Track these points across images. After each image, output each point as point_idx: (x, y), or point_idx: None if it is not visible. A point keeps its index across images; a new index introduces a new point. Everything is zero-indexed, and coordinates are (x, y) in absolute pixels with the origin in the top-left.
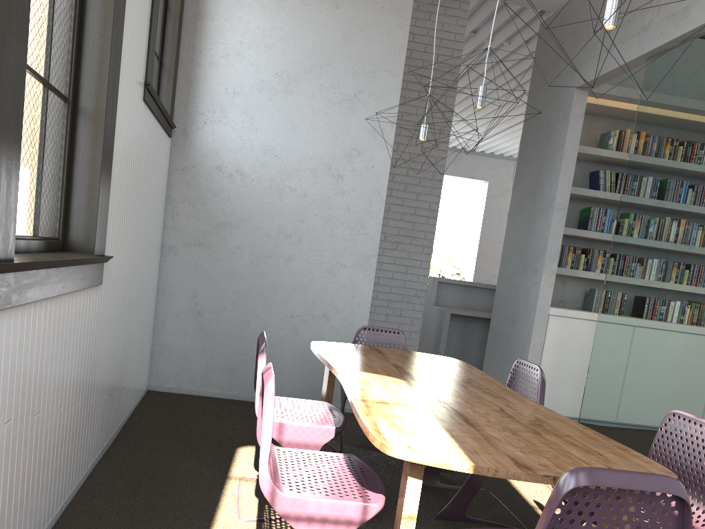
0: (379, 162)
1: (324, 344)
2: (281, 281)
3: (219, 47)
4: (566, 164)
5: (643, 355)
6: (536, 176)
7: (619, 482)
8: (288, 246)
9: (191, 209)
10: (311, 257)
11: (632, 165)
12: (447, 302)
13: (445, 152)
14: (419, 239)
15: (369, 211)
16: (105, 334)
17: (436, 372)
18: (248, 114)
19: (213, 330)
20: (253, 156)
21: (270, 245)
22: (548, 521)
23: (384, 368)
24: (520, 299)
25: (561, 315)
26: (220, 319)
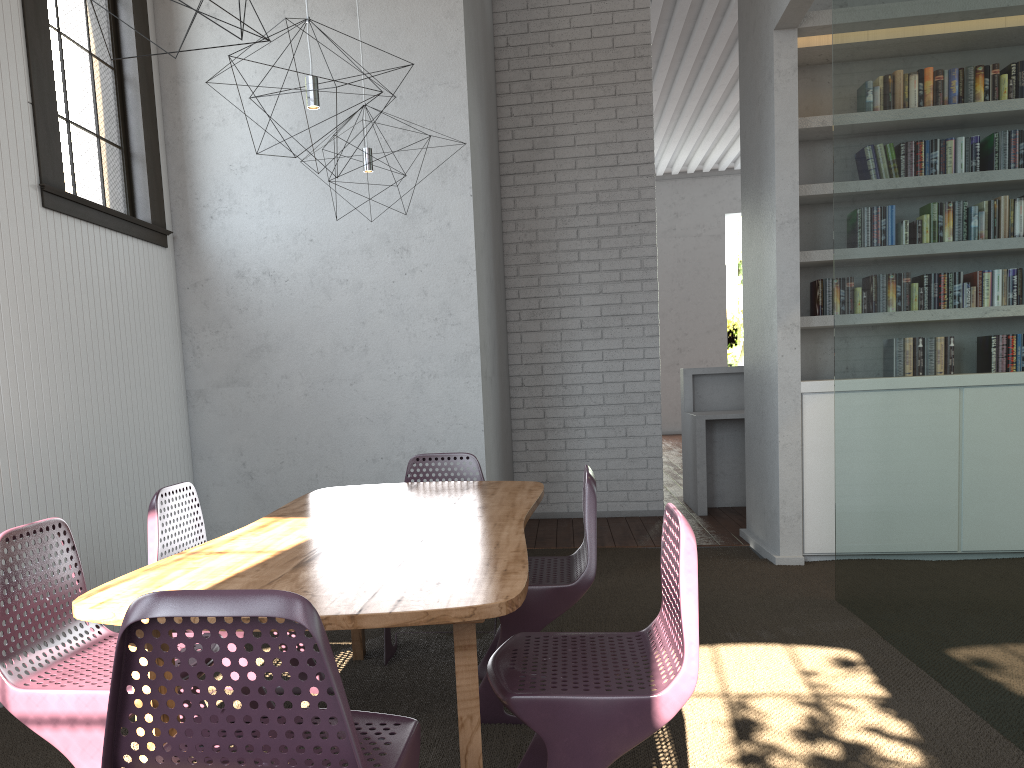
0: (456, 216)
1: (333, 490)
2: (351, 413)
3: (211, 112)
4: (782, 152)
5: (878, 430)
6: (757, 181)
7: (196, 608)
8: (352, 362)
9: (214, 336)
10: (386, 372)
11: (837, 128)
12: (716, 403)
13: (651, 177)
14: (635, 316)
15: (455, 289)
16: (9, 517)
17: (441, 504)
18: (265, 192)
19: (272, 497)
20: (281, 247)
21: (327, 365)
22: (112, 677)
23: (353, 509)
24: (763, 378)
25: (823, 391)
26: (279, 480)
